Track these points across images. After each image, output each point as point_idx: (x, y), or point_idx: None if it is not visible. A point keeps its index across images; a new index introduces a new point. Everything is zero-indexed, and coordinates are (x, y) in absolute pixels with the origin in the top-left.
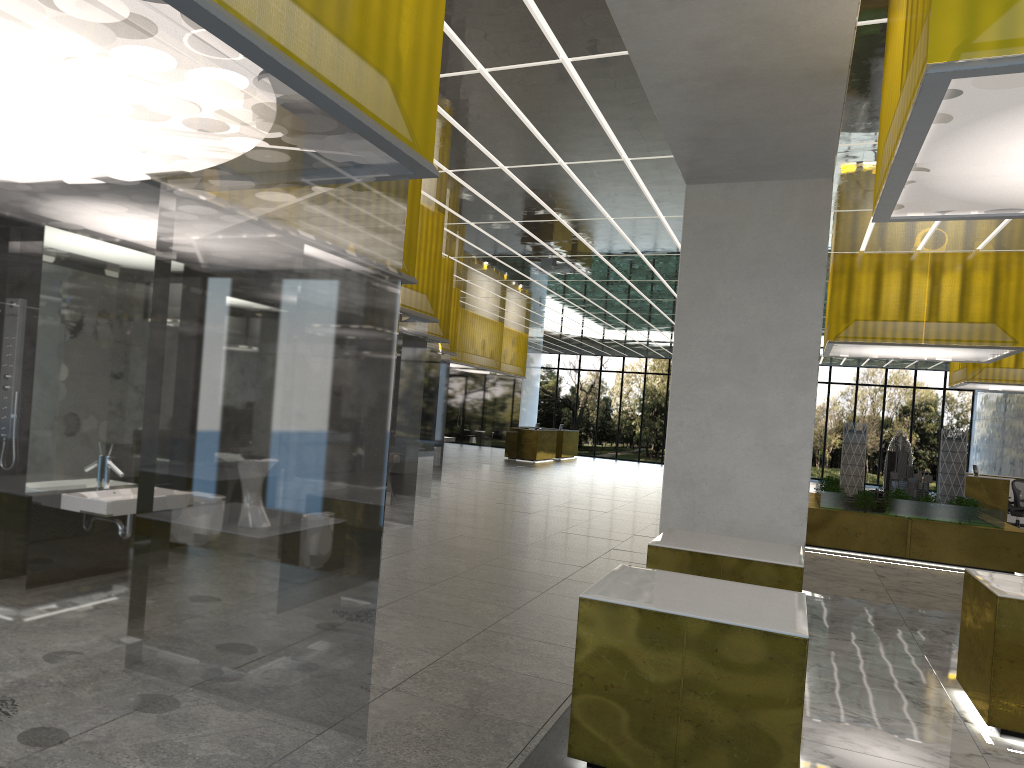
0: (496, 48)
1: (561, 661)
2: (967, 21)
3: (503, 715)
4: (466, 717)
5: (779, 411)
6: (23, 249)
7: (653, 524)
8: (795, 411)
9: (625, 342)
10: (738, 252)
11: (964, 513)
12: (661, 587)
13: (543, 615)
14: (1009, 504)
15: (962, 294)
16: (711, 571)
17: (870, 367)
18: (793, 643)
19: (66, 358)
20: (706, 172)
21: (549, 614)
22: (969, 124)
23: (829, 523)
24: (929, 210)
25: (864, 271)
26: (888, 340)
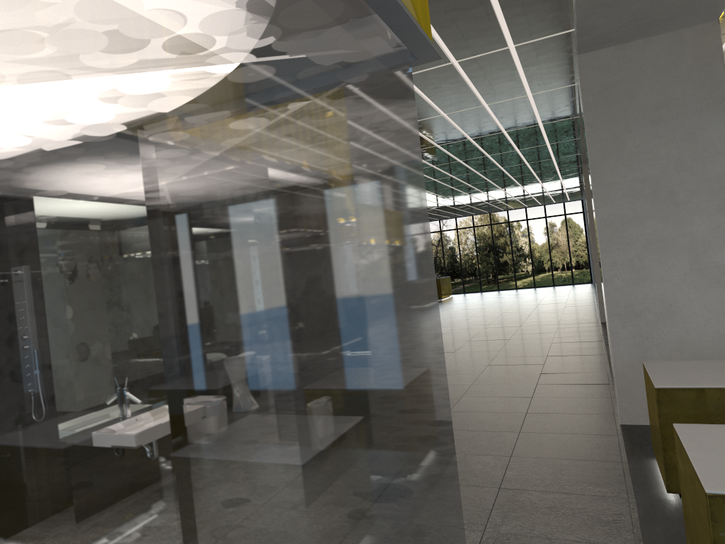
0: None
1: (596, 515)
2: None
3: None
4: None
5: (708, 236)
6: (22, 221)
7: (553, 343)
8: (724, 233)
9: (475, 204)
10: (639, 103)
11: None
12: None
13: (538, 459)
14: None
15: None
16: None
17: None
18: None
19: (65, 291)
20: (600, 38)
21: (542, 457)
22: None
23: None
24: None
25: None
26: None
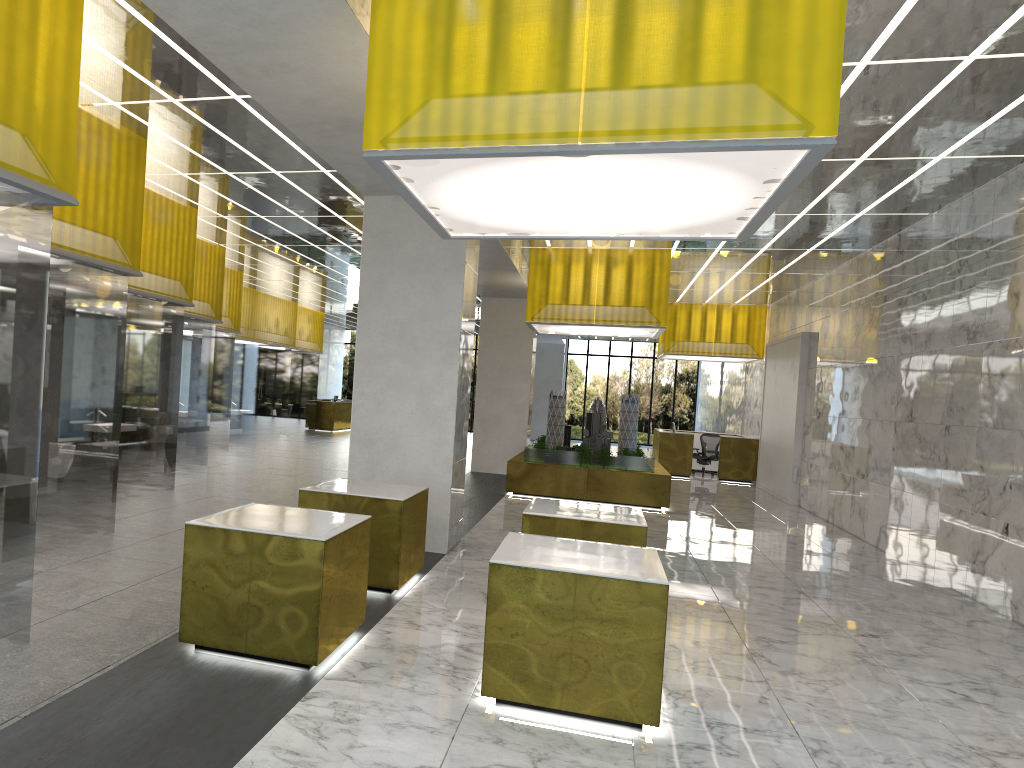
0: (176, 85)
1: None
2: (383, 124)
3: (154, 621)
4: (123, 624)
5: (433, 382)
6: None
7: None
8: (444, 381)
9: None
10: (403, 253)
11: (627, 461)
12: (260, 515)
13: None
14: (698, 455)
15: (622, 283)
16: (343, 507)
17: (620, 340)
18: (316, 545)
19: None
20: (374, 187)
21: None
22: (428, 184)
23: (529, 474)
24: (472, 232)
25: (552, 263)
26: (569, 321)
